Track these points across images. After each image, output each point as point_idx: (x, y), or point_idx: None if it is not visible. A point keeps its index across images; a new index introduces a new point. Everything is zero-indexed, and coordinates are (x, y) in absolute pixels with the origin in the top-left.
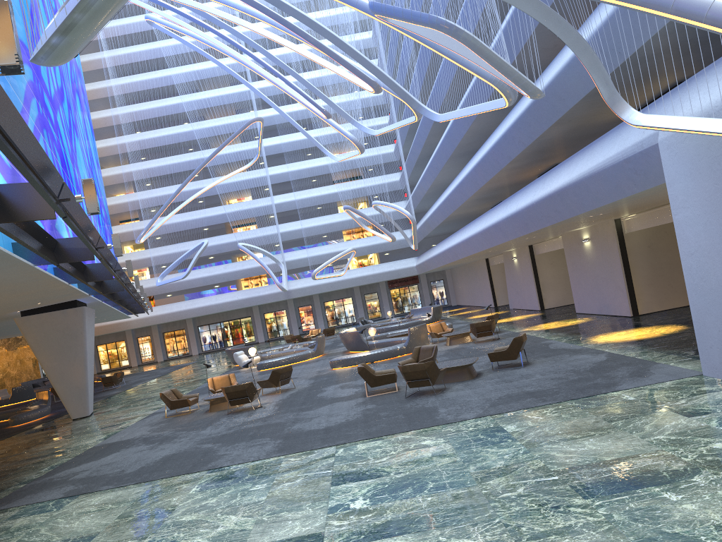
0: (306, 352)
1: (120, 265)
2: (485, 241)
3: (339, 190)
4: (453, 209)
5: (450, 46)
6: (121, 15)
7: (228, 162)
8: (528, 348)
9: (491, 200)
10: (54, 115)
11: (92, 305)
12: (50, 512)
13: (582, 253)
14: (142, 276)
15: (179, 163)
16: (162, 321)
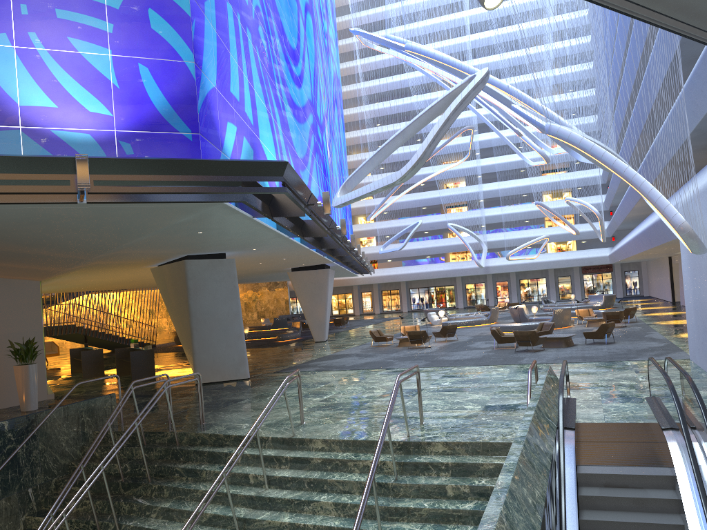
0: (481, 319)
1: (354, 233)
2: (636, 246)
3: (543, 181)
4: (626, 214)
5: None
6: (374, 28)
7: (447, 153)
8: (630, 335)
9: None
10: (321, 137)
11: (332, 267)
12: (309, 374)
13: None
14: (369, 242)
15: (407, 152)
16: (381, 281)
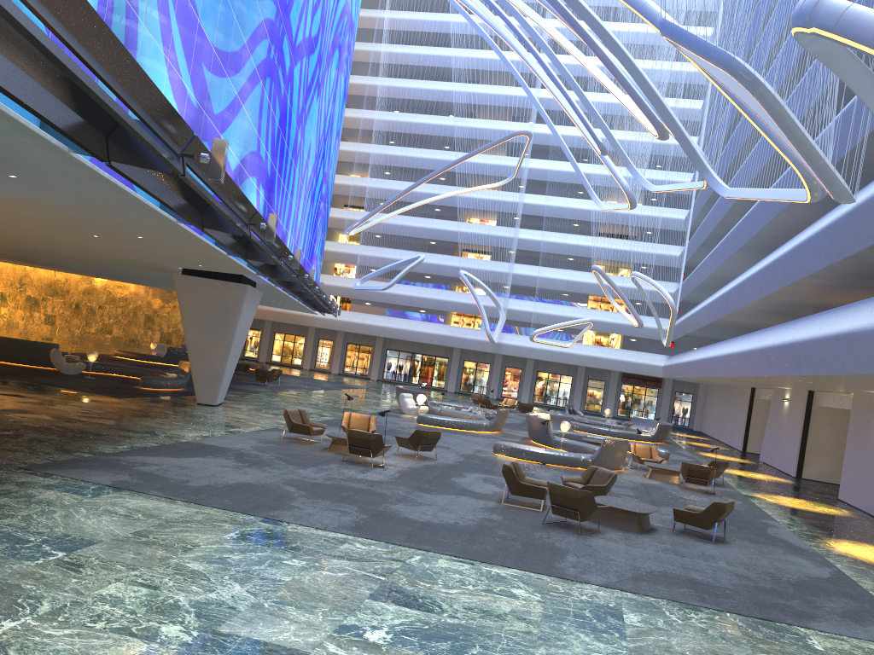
0: (479, 422)
1: (327, 253)
2: (746, 365)
3: (600, 245)
4: (724, 313)
5: (749, 101)
6: None
7: (482, 174)
8: (739, 521)
9: (782, 316)
10: (291, 65)
11: (264, 286)
12: (82, 497)
13: (872, 426)
14: (347, 272)
15: (427, 159)
16: (350, 330)
